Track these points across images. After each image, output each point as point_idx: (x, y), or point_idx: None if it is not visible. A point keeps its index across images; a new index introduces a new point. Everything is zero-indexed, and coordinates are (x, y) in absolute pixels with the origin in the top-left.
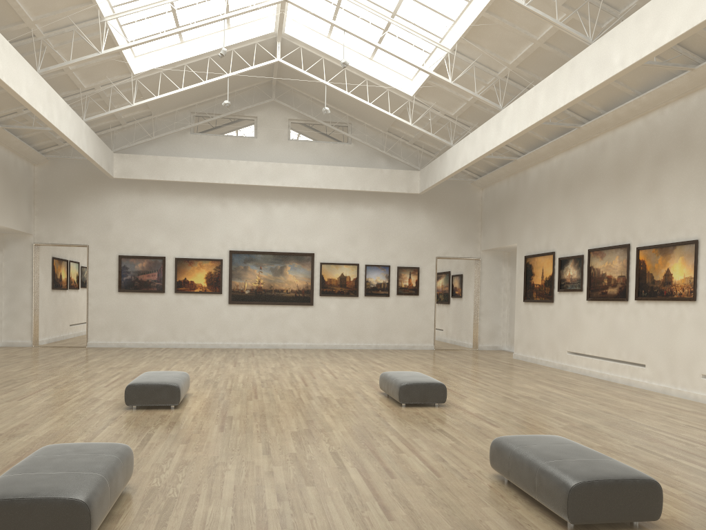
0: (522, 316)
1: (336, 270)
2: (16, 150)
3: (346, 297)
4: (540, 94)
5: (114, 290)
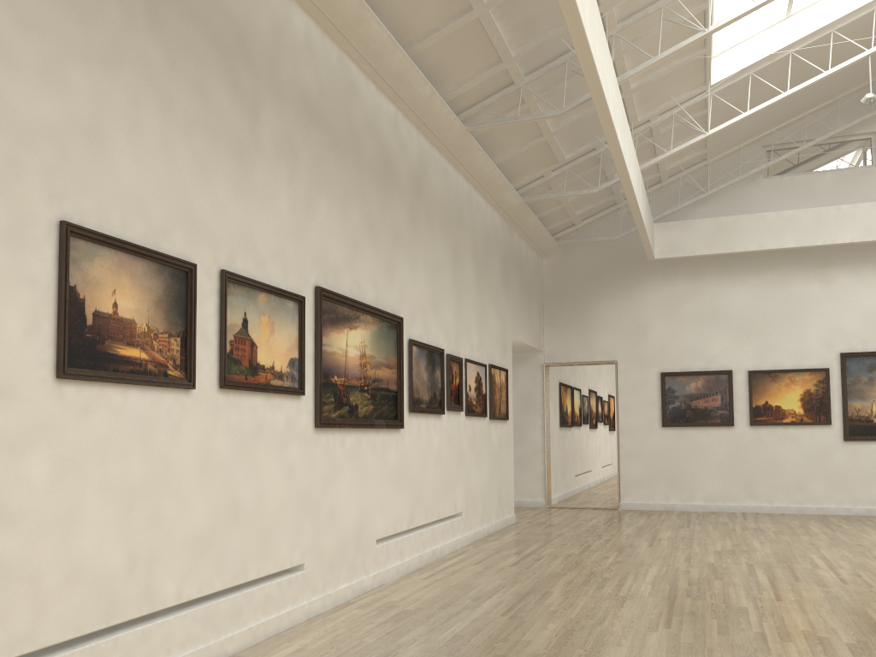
0: None
1: None
2: (530, 235)
3: None
4: None
5: (656, 425)
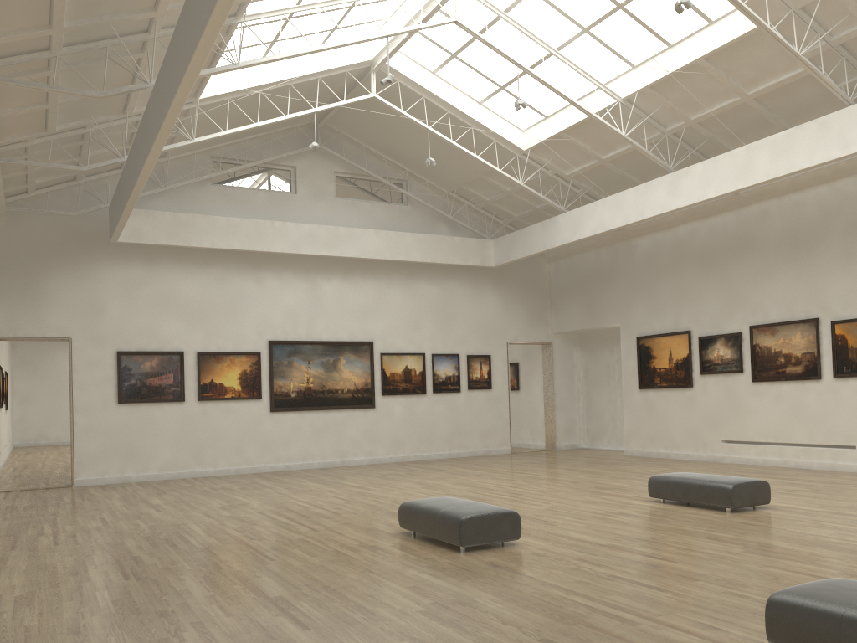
0: (638, 405)
1: (399, 361)
2: None
3: (412, 395)
4: (759, 154)
5: (112, 402)
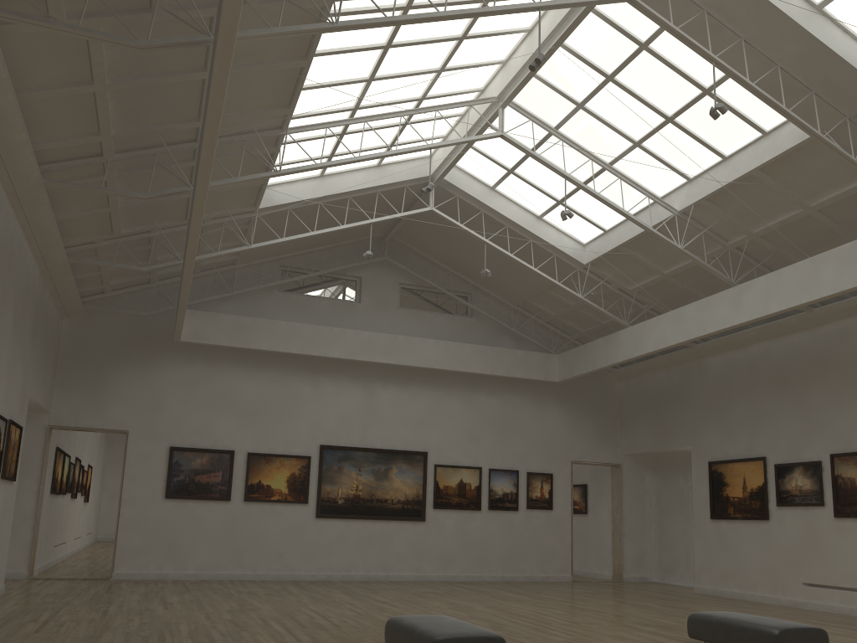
0: (710, 537)
1: (453, 474)
2: (61, 294)
3: (466, 510)
4: (824, 266)
5: (159, 496)
